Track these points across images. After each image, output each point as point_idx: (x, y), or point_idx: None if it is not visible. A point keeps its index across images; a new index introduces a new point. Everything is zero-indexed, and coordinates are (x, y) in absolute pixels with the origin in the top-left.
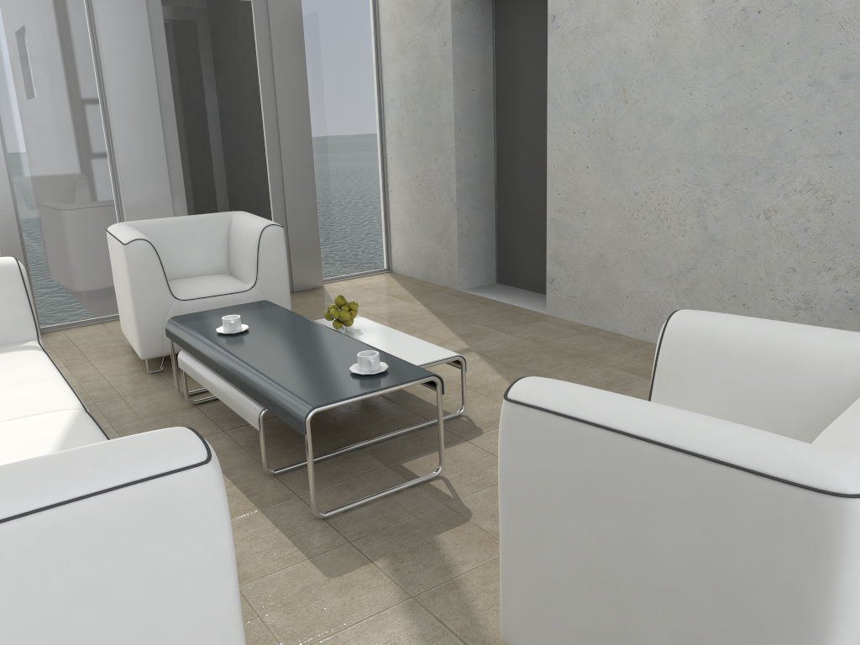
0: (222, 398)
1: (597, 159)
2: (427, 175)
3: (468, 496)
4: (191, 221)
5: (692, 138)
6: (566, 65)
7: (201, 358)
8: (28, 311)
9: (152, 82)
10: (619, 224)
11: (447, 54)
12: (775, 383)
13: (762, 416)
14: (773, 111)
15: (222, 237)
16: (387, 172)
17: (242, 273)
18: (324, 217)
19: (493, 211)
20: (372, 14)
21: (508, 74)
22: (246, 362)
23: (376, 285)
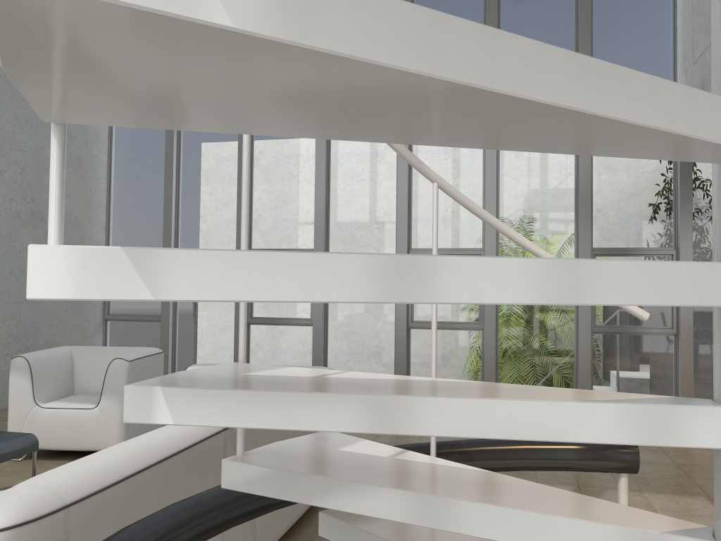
0: None
1: None
2: None
3: None
4: None
5: None
6: None
7: None
8: None
9: None
10: None
11: None
12: (59, 366)
13: (60, 378)
14: None
15: None
16: None
17: None
18: None
19: None
20: None
21: None
22: None
23: None
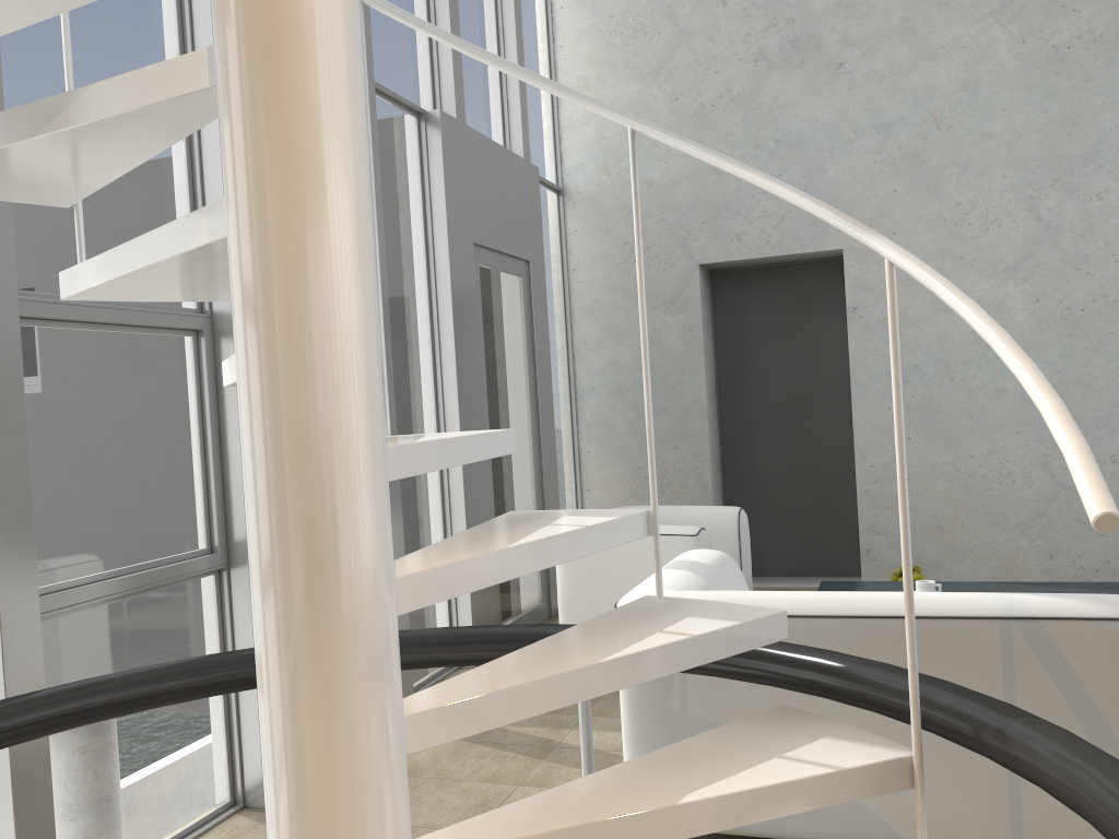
0: None
1: (921, 429)
2: (658, 465)
3: None
4: None
5: (1029, 405)
6: (873, 349)
7: None
8: None
9: (479, 362)
10: (954, 485)
11: (694, 339)
12: None
13: None
14: (1106, 381)
15: None
16: (581, 468)
17: None
18: None
19: (721, 498)
20: (563, 298)
21: (737, 360)
22: None
23: None
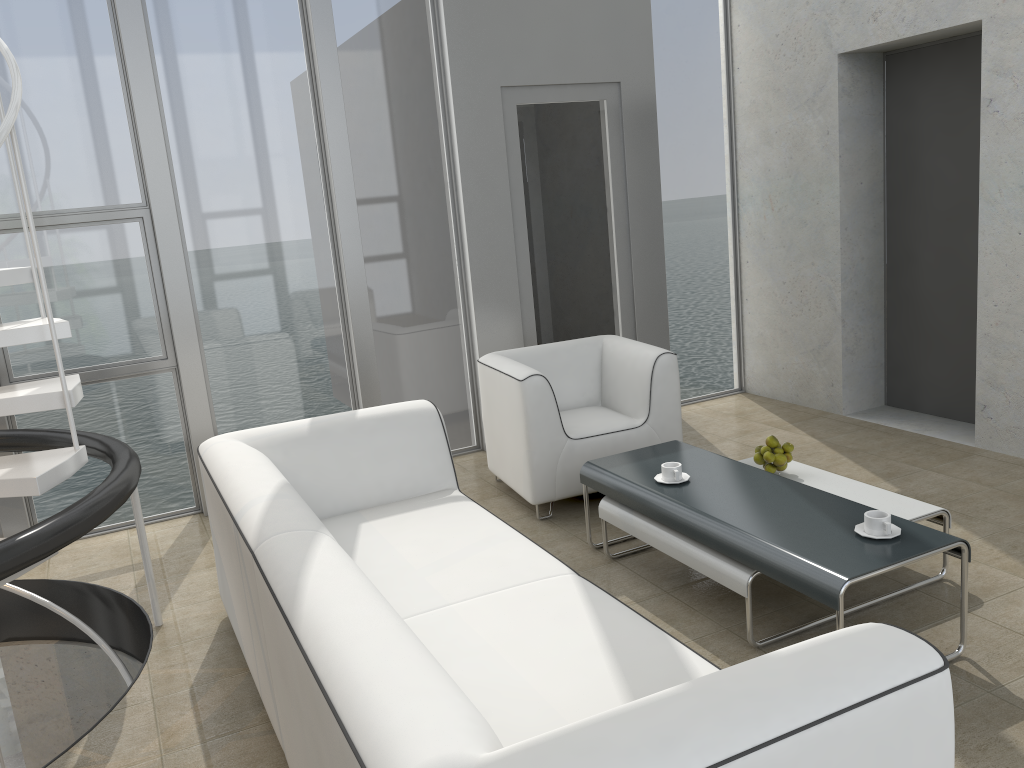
0: (679, 557)
1: None
2: (798, 281)
3: (1012, 683)
4: (562, 348)
5: None
6: (1008, 155)
7: (645, 511)
8: (448, 457)
9: (506, 197)
10: None
11: (831, 144)
12: None
13: None
14: None
15: (595, 364)
16: (741, 278)
17: (625, 406)
18: (672, 332)
19: (882, 321)
20: (726, 102)
21: (905, 162)
22: (720, 520)
23: (736, 410)
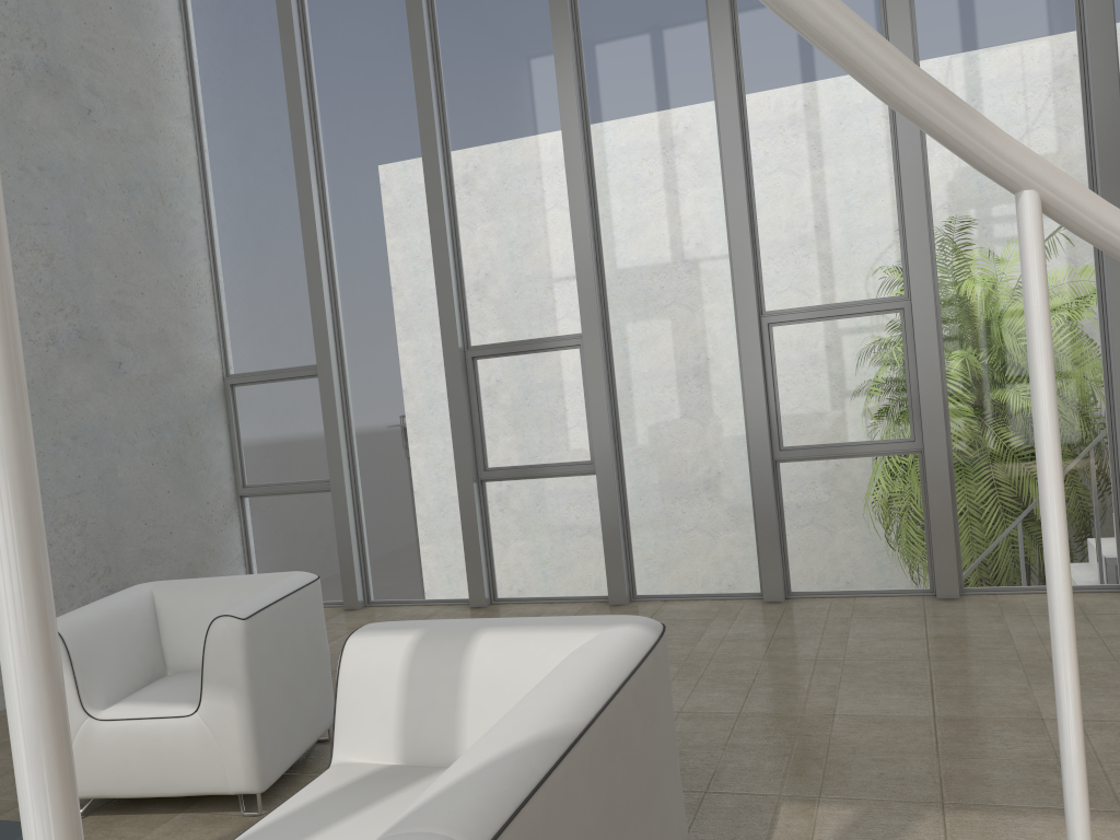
0: None
1: None
2: None
3: None
4: None
5: None
6: None
7: None
8: None
9: None
10: None
11: None
12: (128, 630)
13: (132, 653)
14: None
15: None
16: None
17: None
18: None
19: None
20: None
21: None
22: None
23: None
